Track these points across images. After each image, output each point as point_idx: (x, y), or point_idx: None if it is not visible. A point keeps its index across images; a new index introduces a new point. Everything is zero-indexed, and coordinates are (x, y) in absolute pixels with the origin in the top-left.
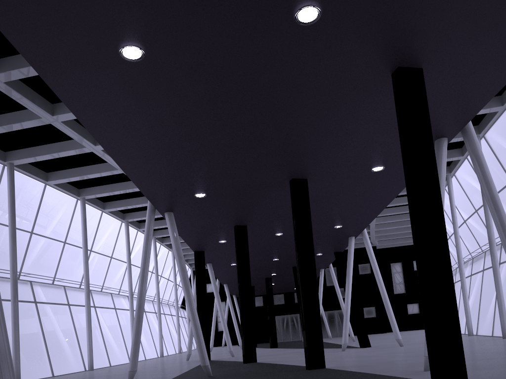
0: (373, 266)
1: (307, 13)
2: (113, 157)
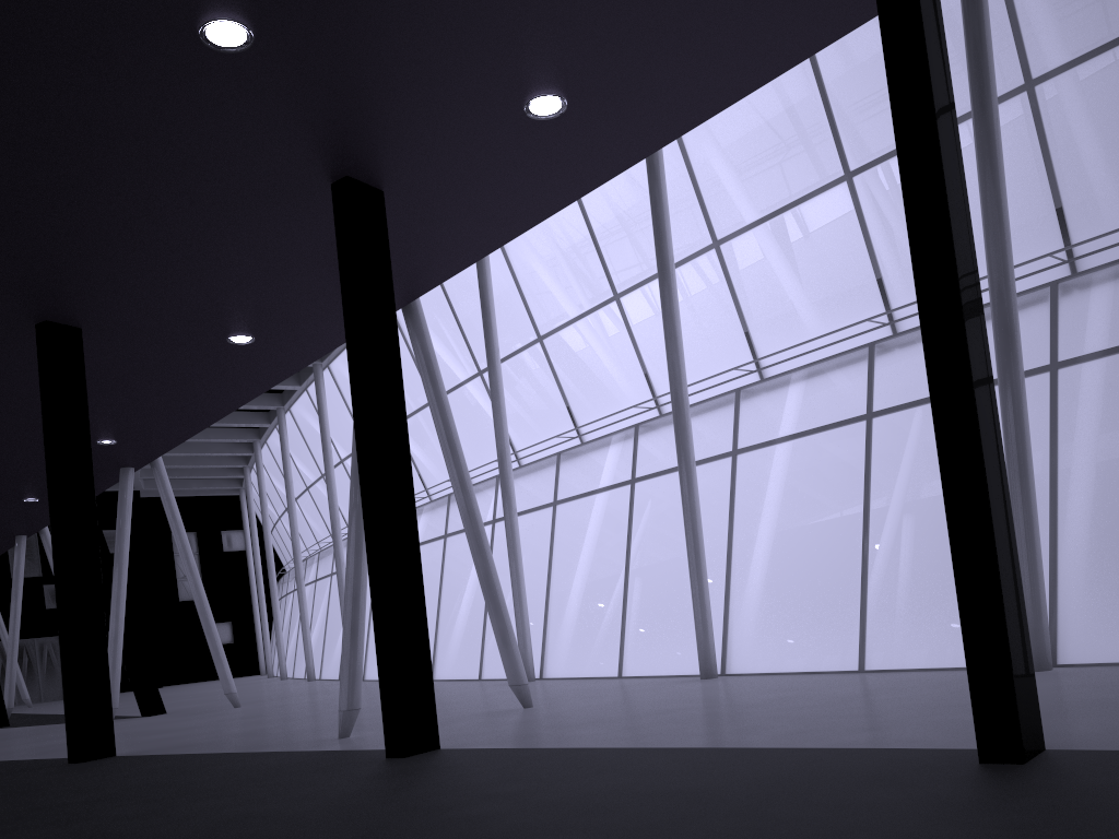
0: (179, 537)
1: (229, 32)
2: None
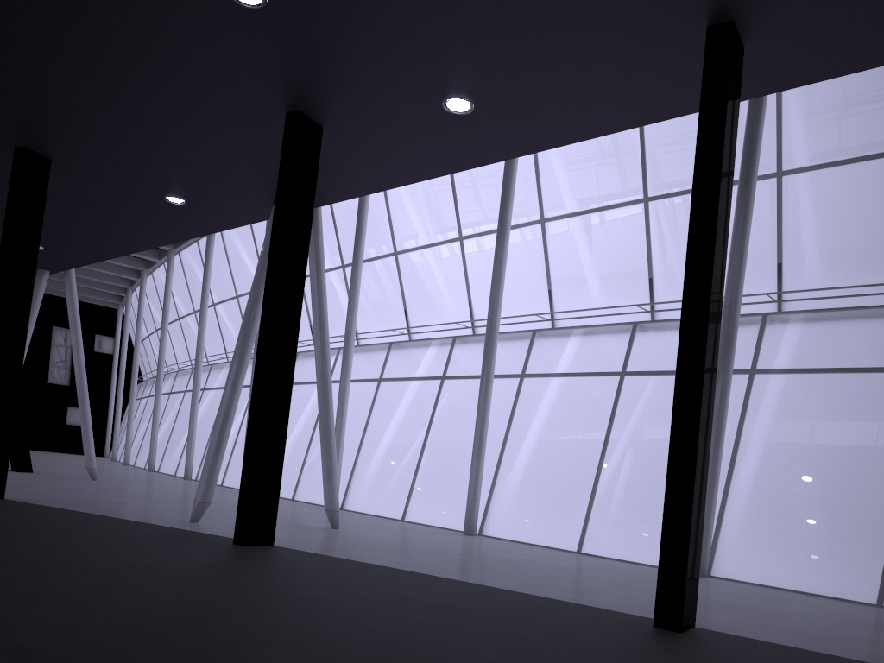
0: (75, 335)
1: None
2: None
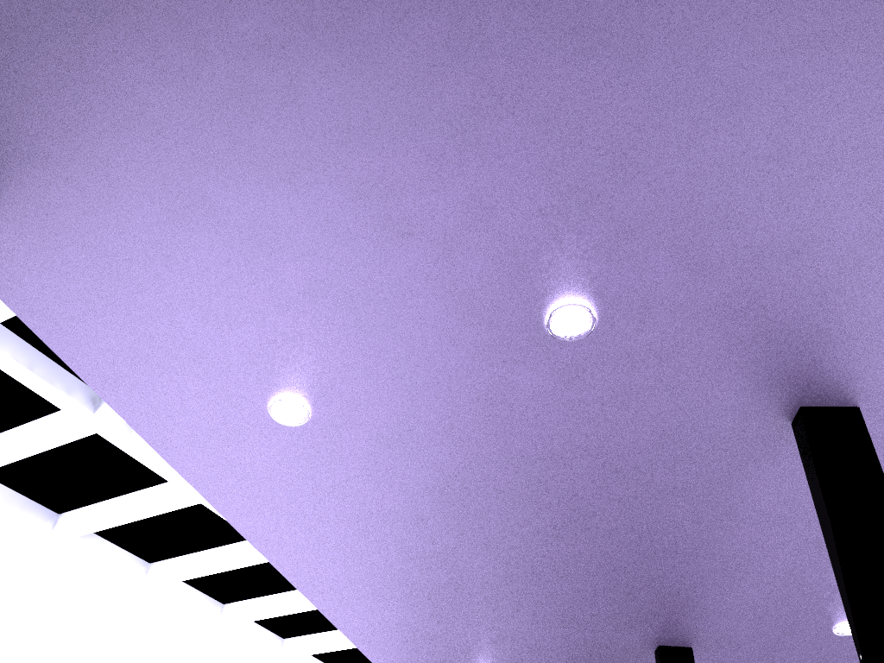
0: None
1: (565, 317)
2: (309, 596)
